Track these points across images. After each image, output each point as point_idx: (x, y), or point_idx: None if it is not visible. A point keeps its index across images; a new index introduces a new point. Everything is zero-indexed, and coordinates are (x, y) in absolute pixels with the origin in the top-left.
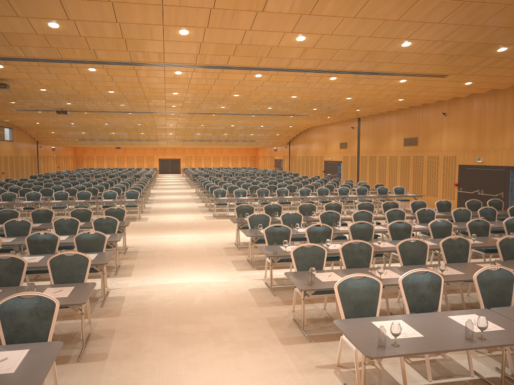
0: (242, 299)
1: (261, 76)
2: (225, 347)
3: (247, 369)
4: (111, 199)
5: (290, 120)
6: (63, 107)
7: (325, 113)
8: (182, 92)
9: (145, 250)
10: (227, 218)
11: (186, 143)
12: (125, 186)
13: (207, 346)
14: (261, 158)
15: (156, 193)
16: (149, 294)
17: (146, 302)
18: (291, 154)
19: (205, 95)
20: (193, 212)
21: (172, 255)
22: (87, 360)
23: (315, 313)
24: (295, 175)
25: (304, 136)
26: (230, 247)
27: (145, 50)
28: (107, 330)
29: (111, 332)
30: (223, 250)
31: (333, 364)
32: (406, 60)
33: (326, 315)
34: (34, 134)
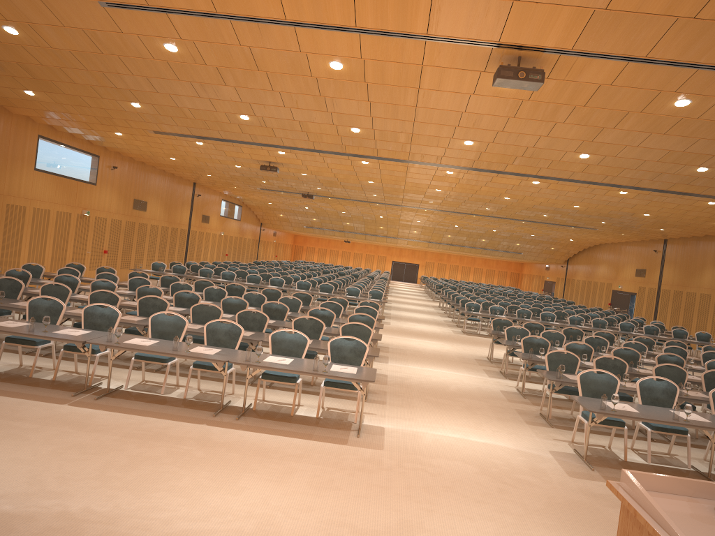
0: (493, 394)
1: (538, 183)
2: (478, 416)
3: (496, 429)
4: (354, 296)
5: (571, 231)
6: (310, 191)
7: (617, 228)
8: (446, 190)
9: (395, 348)
10: (478, 336)
11: (432, 245)
12: (365, 285)
13: (463, 413)
14: (526, 277)
15: (392, 300)
16: (408, 377)
17: (406, 381)
18: (568, 276)
19: (471, 195)
20: (439, 325)
21: (423, 356)
22: (371, 402)
23: (561, 414)
24: (569, 304)
25: (589, 254)
26: (482, 360)
27: (426, 153)
28: (379, 390)
29: (383, 392)
30: (474, 360)
31: (568, 440)
32: (707, 183)
33: (571, 417)
34: (261, 215)
